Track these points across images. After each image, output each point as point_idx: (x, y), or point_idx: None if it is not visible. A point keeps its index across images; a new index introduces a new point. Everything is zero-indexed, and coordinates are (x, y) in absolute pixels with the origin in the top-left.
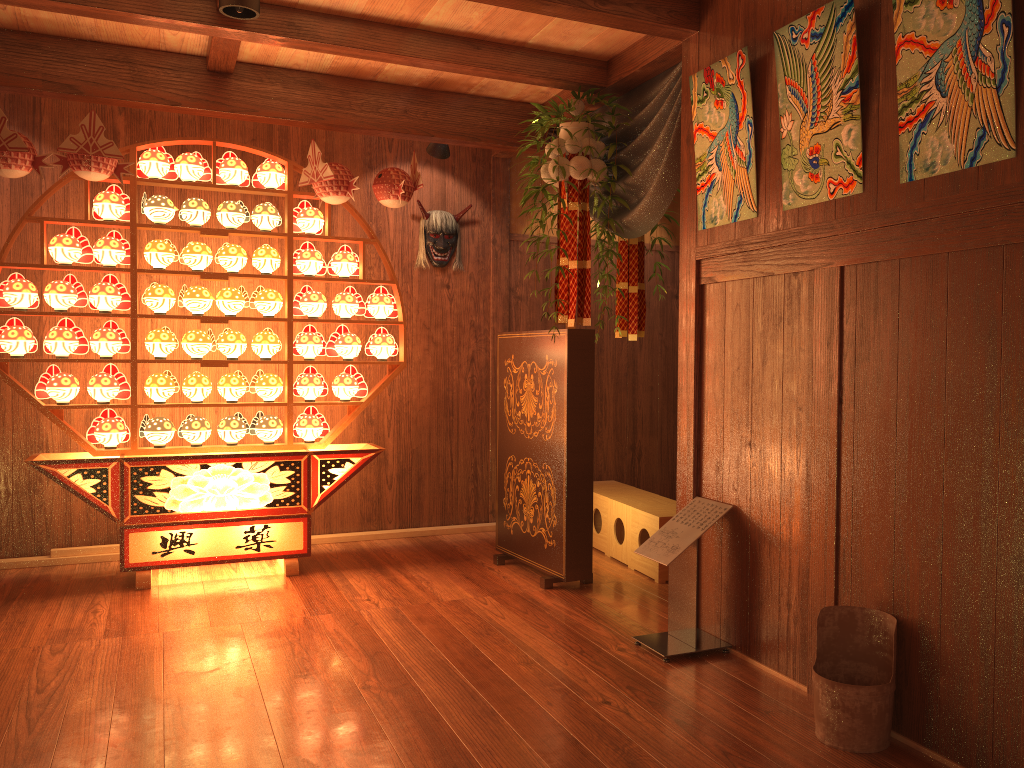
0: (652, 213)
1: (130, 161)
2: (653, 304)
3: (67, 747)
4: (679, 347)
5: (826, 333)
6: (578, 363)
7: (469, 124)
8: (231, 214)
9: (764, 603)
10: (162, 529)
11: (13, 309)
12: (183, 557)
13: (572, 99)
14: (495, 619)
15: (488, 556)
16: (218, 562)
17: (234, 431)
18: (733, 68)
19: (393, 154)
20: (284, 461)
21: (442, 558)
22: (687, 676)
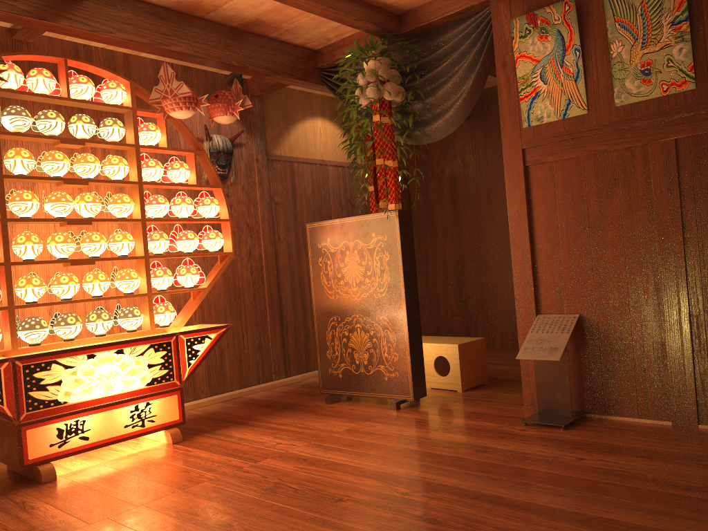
0: (453, 123)
1: None
2: (359, 206)
3: None
4: (509, 212)
5: (665, 183)
6: (405, 235)
7: (271, 60)
8: (87, 125)
9: (619, 375)
10: (57, 421)
11: None
12: (79, 444)
13: (380, 40)
14: (402, 433)
15: (311, 400)
16: (110, 443)
17: (106, 322)
18: (559, 12)
19: None
20: (158, 343)
21: (279, 408)
22: (592, 434)
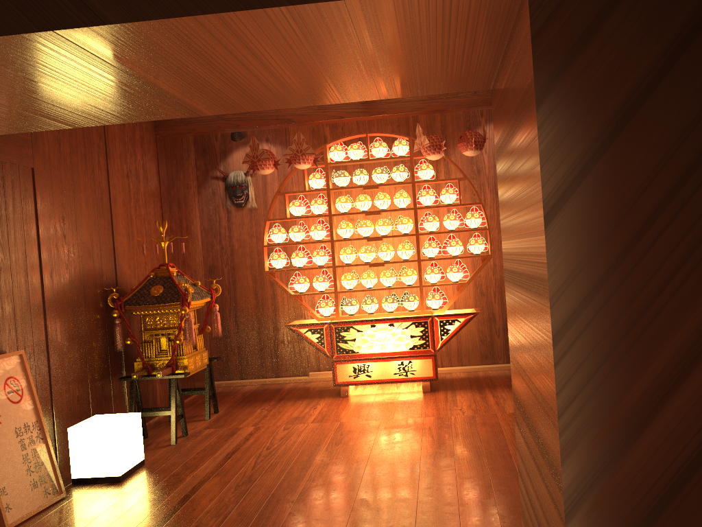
0: None
1: (324, 154)
2: None
3: (263, 478)
4: None
5: None
6: None
7: None
8: (378, 175)
9: None
10: (353, 362)
11: (283, 242)
12: (365, 379)
13: None
14: None
15: None
16: (384, 382)
17: (389, 304)
18: None
19: (484, 118)
20: (417, 321)
21: None
22: None
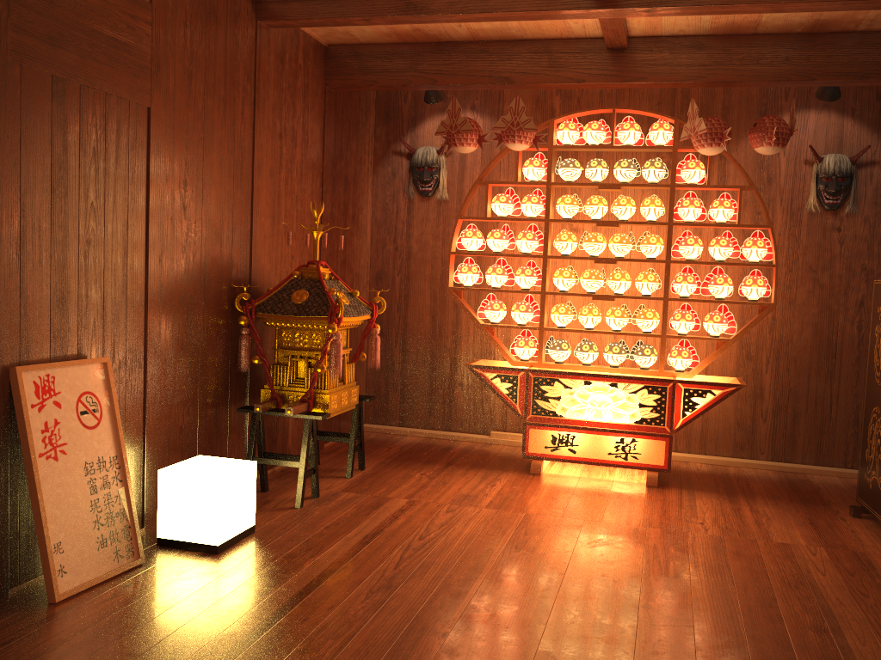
0: None
1: (549, 132)
2: None
3: (408, 587)
4: None
5: None
6: None
7: (856, 62)
8: (623, 170)
9: None
10: (553, 429)
11: (478, 250)
12: (567, 454)
13: None
14: (813, 573)
15: (848, 505)
16: (593, 463)
17: (615, 355)
18: None
19: (789, 102)
20: (652, 386)
21: (798, 498)
22: None
